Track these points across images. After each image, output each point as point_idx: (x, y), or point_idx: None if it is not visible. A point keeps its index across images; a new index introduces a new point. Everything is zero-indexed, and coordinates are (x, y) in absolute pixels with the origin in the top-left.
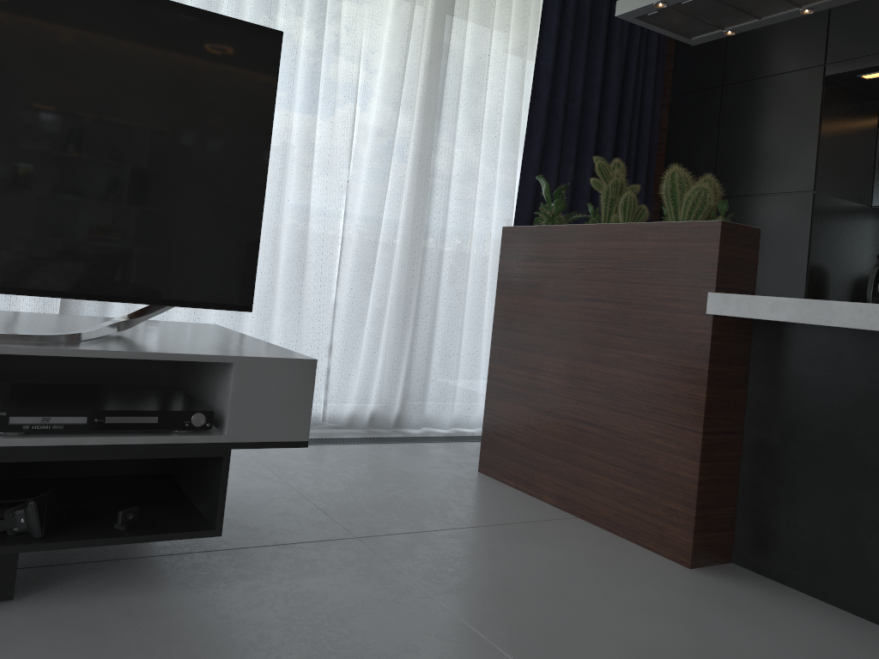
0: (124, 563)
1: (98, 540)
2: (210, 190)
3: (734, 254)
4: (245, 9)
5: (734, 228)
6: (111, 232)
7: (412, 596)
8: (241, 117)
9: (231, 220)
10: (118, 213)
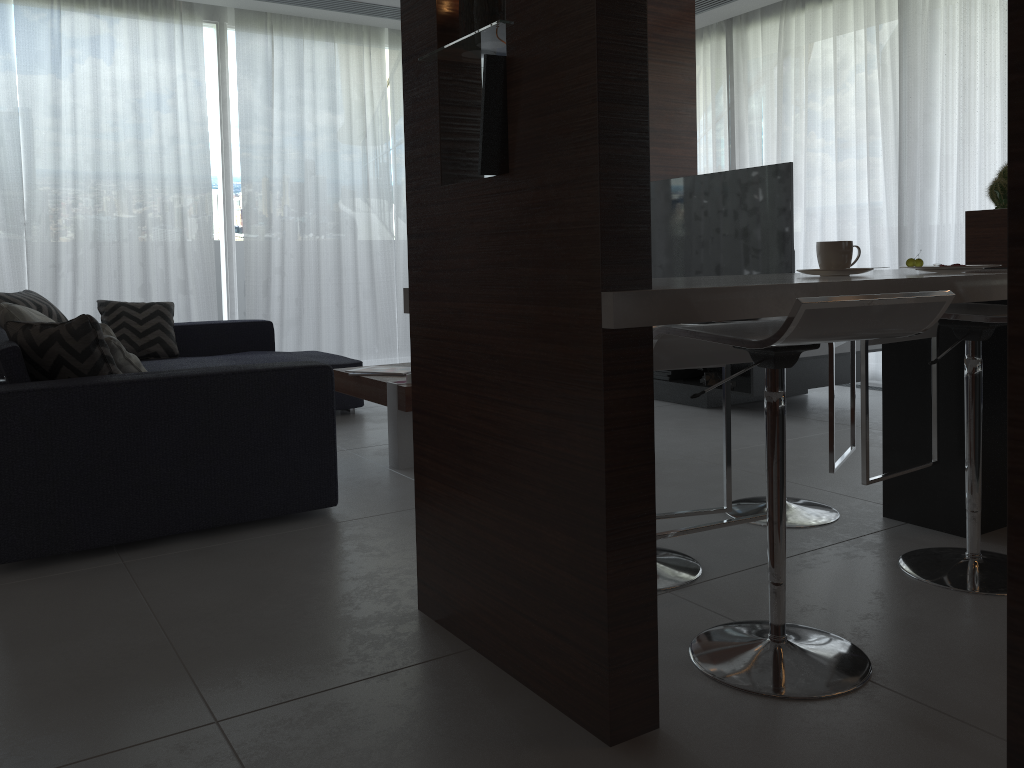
0: (758, 411)
1: (717, 389)
2: (771, 246)
3: (982, 234)
4: (993, 77)
5: (979, 214)
6: (741, 271)
7: (795, 435)
8: (778, 209)
9: (779, 259)
10: (742, 263)
